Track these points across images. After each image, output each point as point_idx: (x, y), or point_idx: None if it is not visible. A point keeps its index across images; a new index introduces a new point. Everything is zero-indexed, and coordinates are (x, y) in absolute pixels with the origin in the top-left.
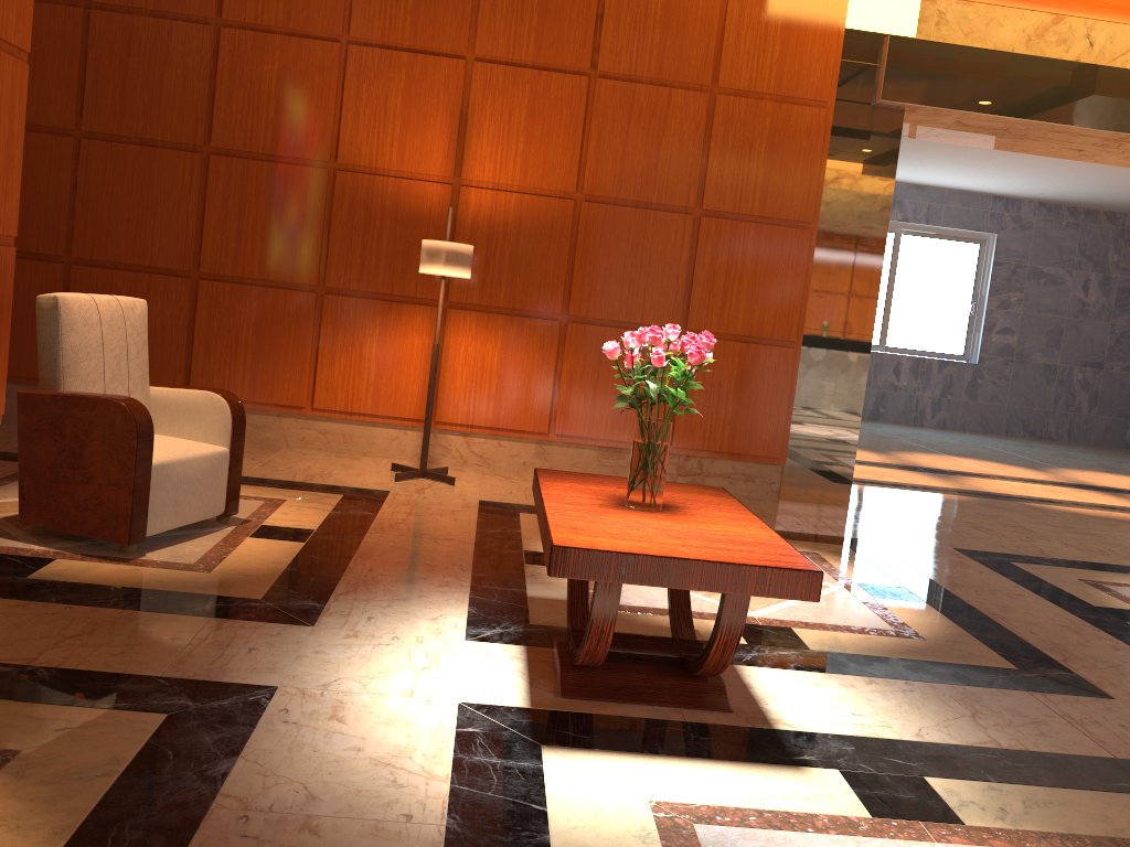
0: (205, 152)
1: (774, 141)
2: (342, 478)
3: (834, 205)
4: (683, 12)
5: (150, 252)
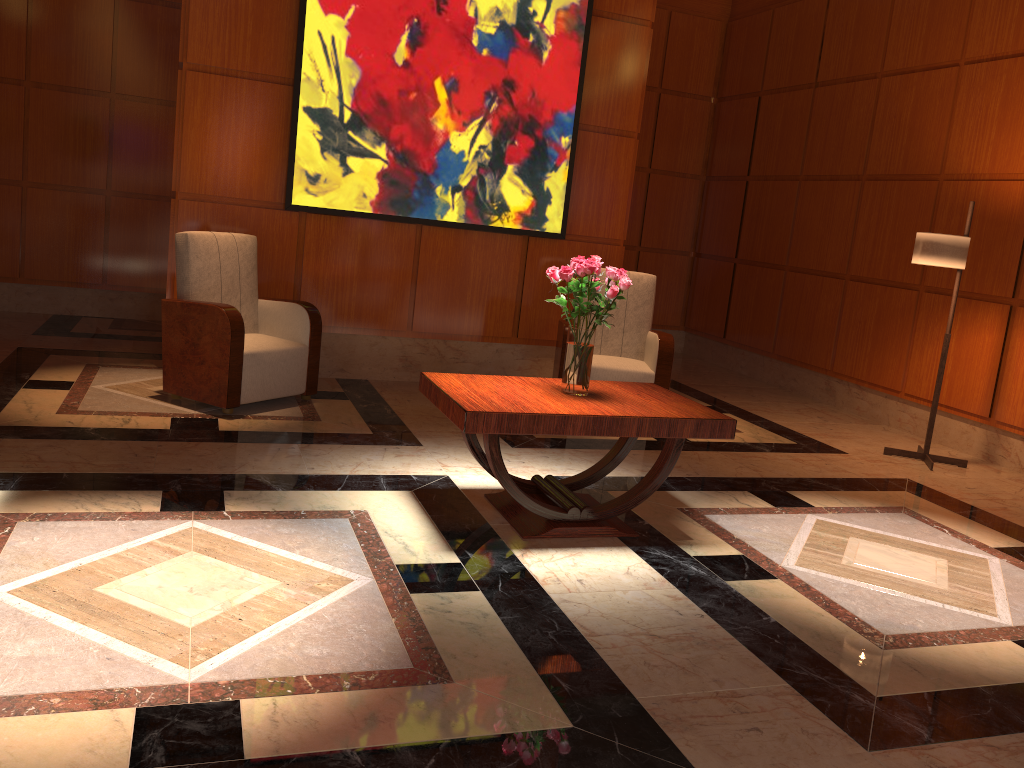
0: (863, 179)
1: None
2: (845, 441)
3: None
4: None
5: (824, 260)
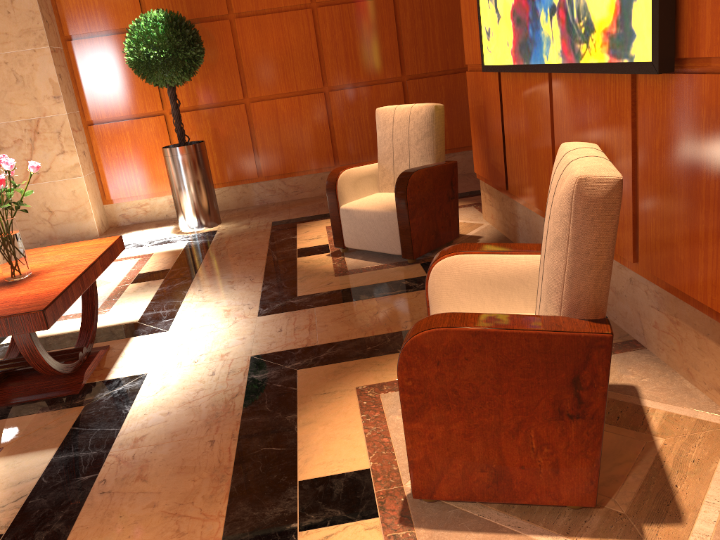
0: None
1: None
2: None
3: None
4: None
5: None
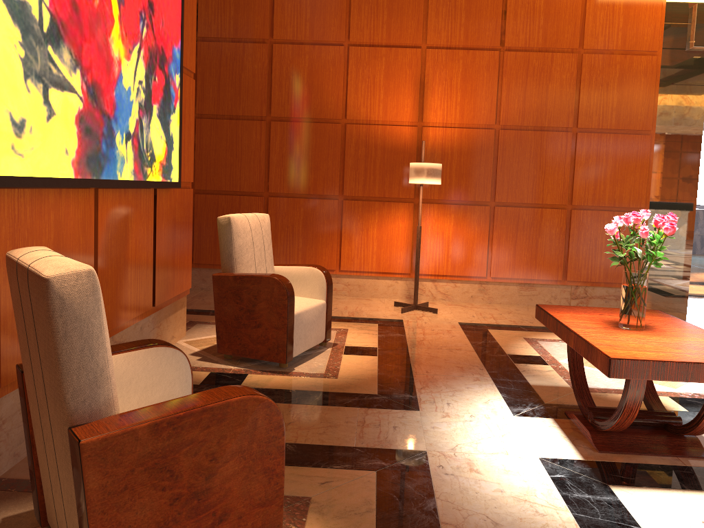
0: (268, 120)
1: (622, 80)
2: (369, 312)
3: (665, 118)
4: (558, 4)
5: (239, 182)
